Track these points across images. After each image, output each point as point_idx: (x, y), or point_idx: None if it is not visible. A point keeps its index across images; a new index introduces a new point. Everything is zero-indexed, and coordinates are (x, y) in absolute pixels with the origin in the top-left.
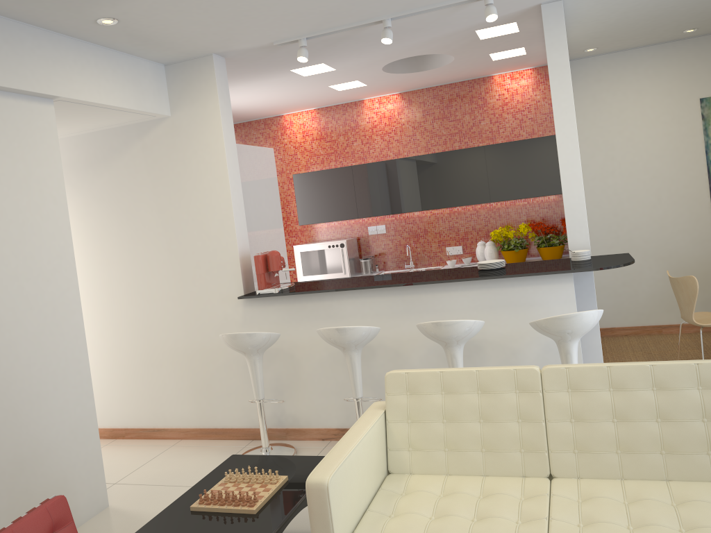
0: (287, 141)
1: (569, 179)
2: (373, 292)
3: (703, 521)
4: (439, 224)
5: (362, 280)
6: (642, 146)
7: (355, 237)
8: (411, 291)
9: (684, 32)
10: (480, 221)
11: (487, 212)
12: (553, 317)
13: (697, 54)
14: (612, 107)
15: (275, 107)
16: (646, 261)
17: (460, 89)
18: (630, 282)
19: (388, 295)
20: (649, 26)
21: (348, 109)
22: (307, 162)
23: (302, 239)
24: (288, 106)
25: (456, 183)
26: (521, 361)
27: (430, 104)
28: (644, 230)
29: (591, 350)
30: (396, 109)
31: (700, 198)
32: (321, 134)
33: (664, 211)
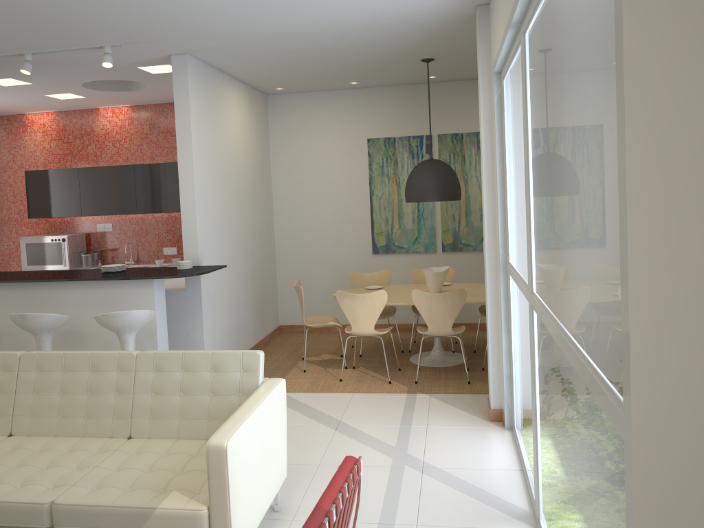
0: (28, 138)
1: (186, 201)
2: (2, 286)
3: (61, 462)
4: (159, 226)
5: (9, 274)
6: (323, 173)
7: (84, 233)
8: (32, 287)
9: (350, 83)
10: None
11: None
12: (102, 314)
13: (368, 102)
14: (302, 139)
15: (9, 107)
16: (321, 270)
17: None
18: (309, 287)
19: (14, 290)
20: (308, 76)
21: (85, 115)
22: (45, 159)
23: (37, 231)
24: (22, 107)
25: (167, 192)
26: (114, 349)
27: (157, 119)
28: (322, 244)
29: (197, 342)
30: (127, 119)
31: (364, 221)
32: (60, 135)
33: (337, 229)
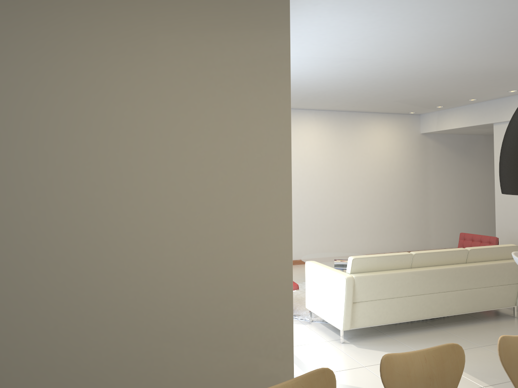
0: None
1: None
2: None
3: None
4: None
5: None
6: None
7: None
8: None
9: None
10: None
11: None
12: None
13: None
14: None
15: None
16: None
17: None
18: None
19: None
20: None
21: None
22: None
23: None
24: None
25: None
26: None
27: None
28: None
29: None
30: None
31: None
32: None
33: None
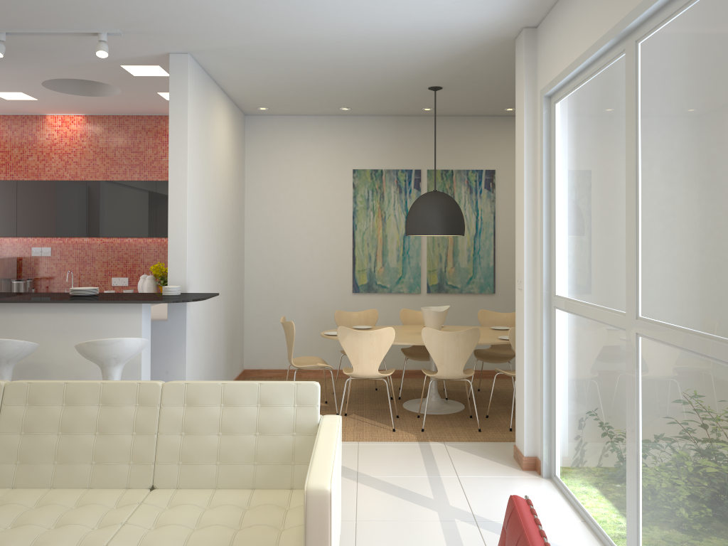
0: None
1: (175, 218)
2: None
3: (75, 519)
4: (109, 253)
5: None
6: (303, 203)
7: (15, 257)
8: None
9: (340, 109)
10: (149, 254)
11: (157, 246)
12: (89, 341)
13: (355, 130)
14: (282, 165)
15: None
16: (295, 309)
17: (147, 123)
18: (280, 328)
19: None
20: (302, 96)
21: (28, 121)
22: None
23: None
24: None
25: (125, 214)
26: None
27: (115, 132)
28: (297, 280)
29: None
30: (79, 130)
31: (345, 256)
32: None
33: (315, 265)
